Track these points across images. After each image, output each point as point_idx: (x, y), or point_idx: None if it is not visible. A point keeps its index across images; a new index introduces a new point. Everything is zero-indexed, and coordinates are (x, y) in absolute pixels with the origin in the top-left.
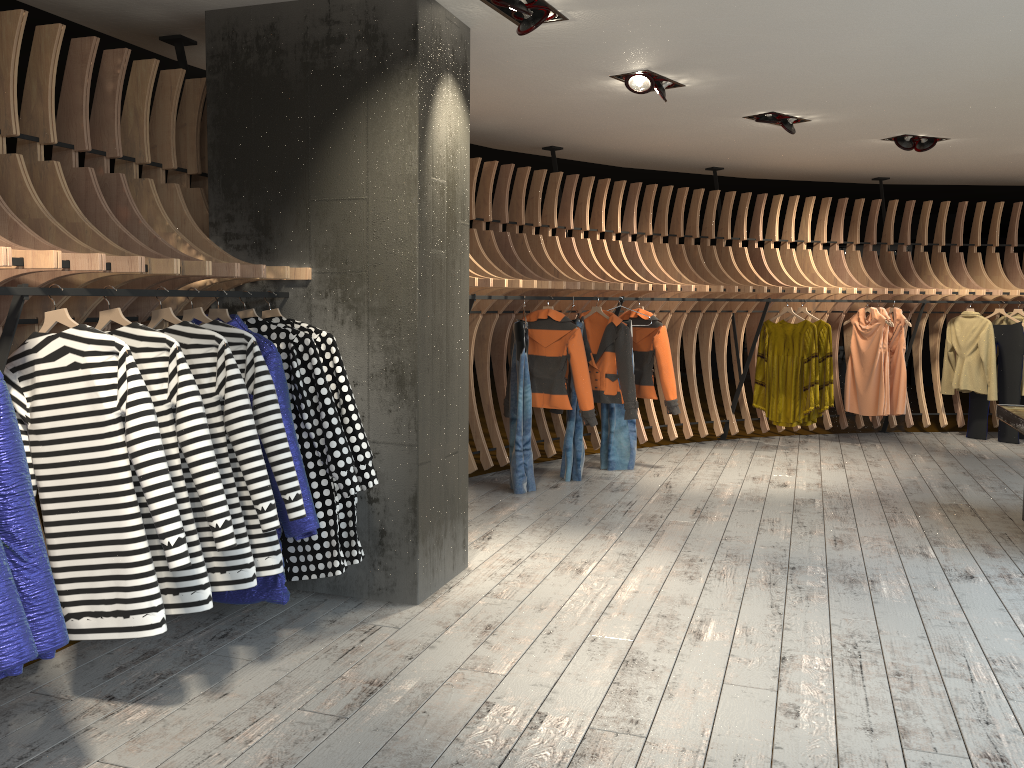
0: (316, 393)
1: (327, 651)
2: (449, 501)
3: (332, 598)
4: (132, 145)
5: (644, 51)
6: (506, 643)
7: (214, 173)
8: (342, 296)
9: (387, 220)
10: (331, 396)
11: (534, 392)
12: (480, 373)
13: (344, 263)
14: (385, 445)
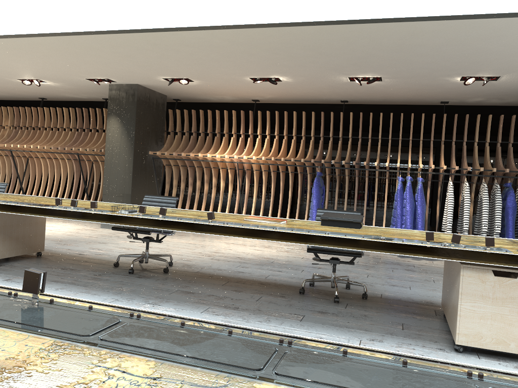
0: None
1: None
2: None
3: None
4: None
5: None
6: None
7: None
8: None
9: None
10: None
11: None
12: None
13: None
14: None
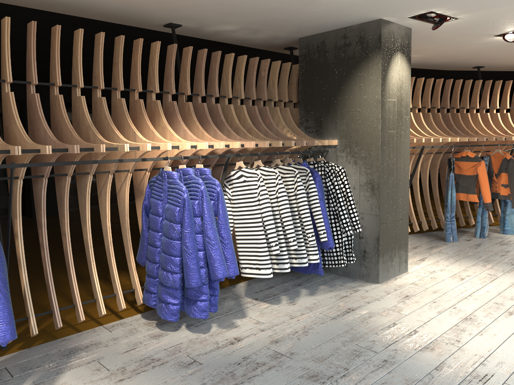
0: (335, 192)
1: (335, 295)
2: (397, 241)
3: (344, 276)
4: (271, 94)
5: (507, 24)
6: (412, 303)
7: (301, 102)
8: (349, 151)
9: (367, 119)
10: (341, 193)
11: (459, 192)
12: (432, 182)
13: (350, 138)
14: (366, 214)
